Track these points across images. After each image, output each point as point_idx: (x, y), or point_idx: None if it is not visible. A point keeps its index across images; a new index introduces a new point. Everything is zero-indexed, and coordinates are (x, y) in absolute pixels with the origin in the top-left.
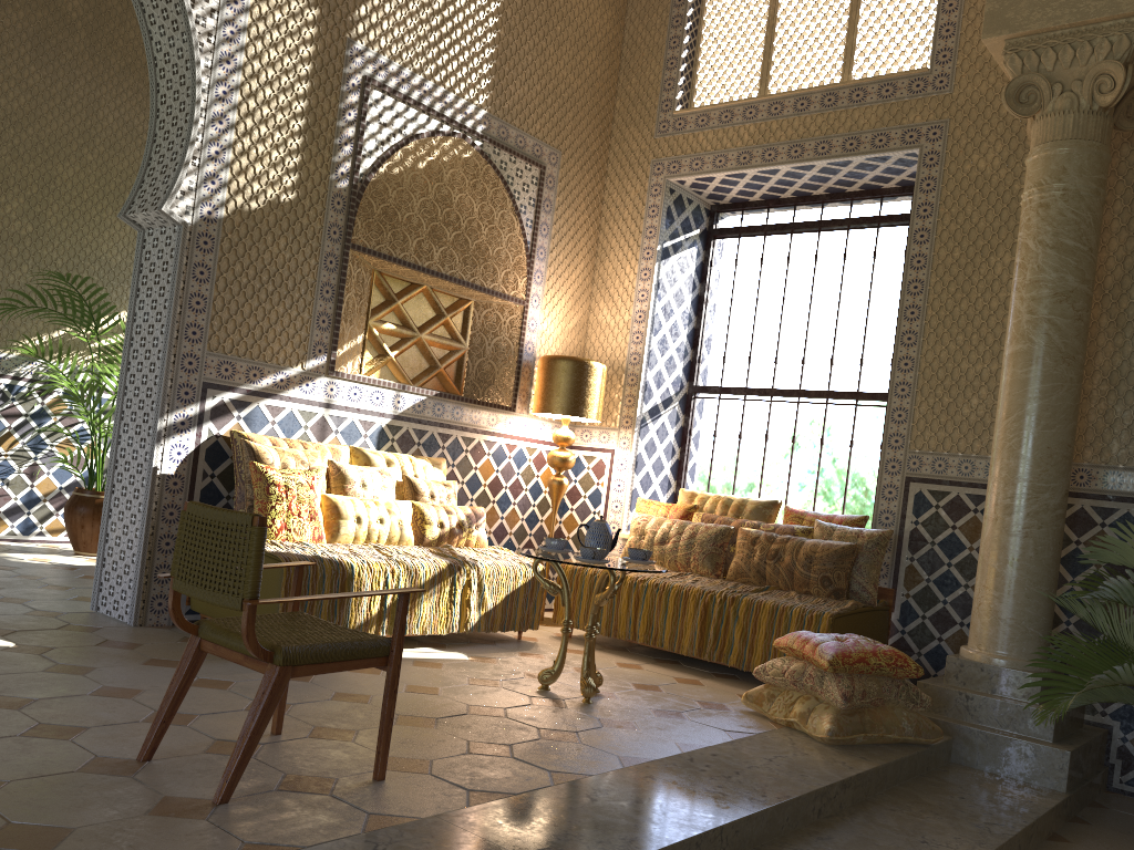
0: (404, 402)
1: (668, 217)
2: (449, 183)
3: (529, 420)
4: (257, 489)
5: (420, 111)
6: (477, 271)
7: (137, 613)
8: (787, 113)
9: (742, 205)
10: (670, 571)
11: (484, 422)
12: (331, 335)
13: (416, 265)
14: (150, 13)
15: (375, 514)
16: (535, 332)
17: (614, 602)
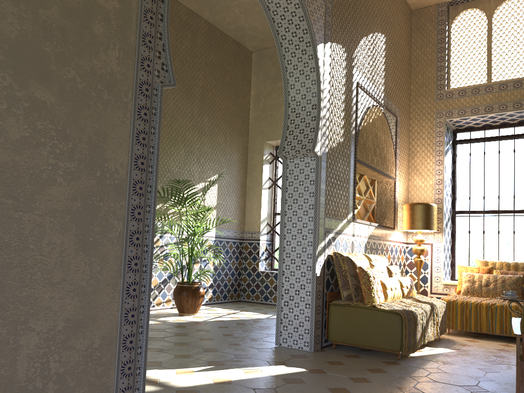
0: (370, 230)
1: (445, 136)
2: (376, 127)
3: (397, 232)
4: (364, 279)
5: (369, 96)
6: (384, 167)
7: (313, 345)
8: (510, 88)
9: (471, 129)
10: (495, 298)
11: (387, 235)
12: (353, 202)
13: (371, 166)
14: (288, 59)
15: (394, 285)
16: (397, 192)
17: (477, 315)
